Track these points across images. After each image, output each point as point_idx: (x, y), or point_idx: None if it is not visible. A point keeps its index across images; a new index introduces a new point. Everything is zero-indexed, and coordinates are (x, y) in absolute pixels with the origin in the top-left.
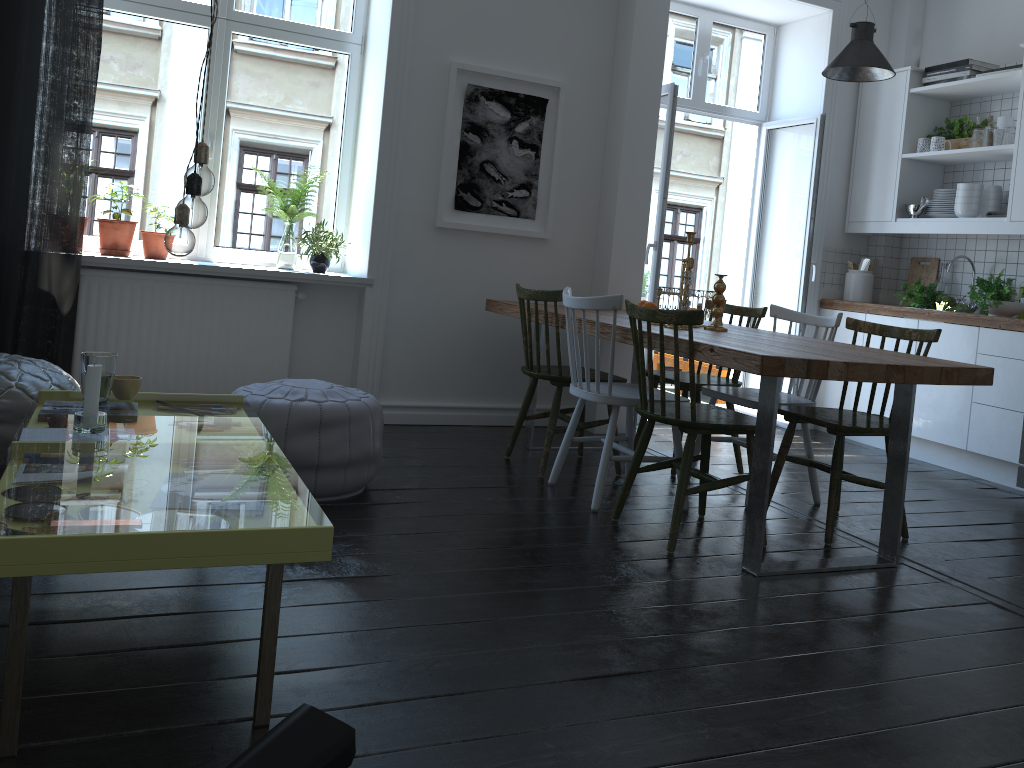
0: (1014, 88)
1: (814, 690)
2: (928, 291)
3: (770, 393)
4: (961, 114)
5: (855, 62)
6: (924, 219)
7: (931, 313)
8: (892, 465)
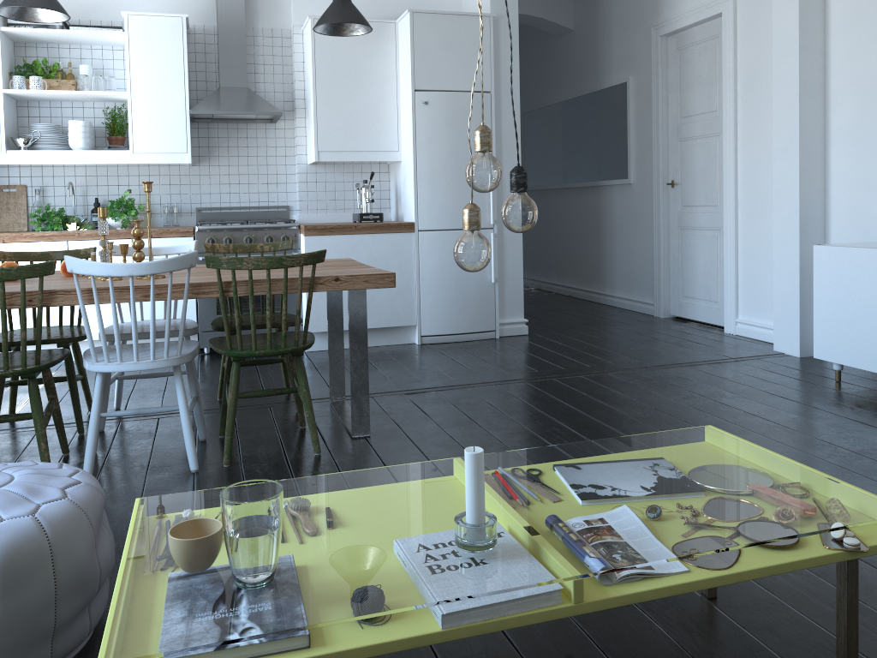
0: (90, 42)
1: (548, 444)
2: (59, 215)
3: (361, 302)
4: (28, 55)
5: (51, 6)
6: (42, 151)
7: (82, 233)
8: (333, 337)
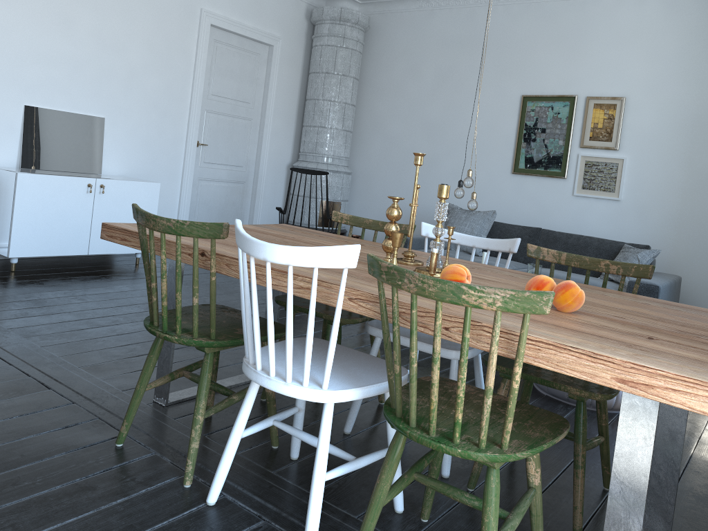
0: None
1: None
2: None
3: None
4: None
5: None
6: None
7: None
8: None
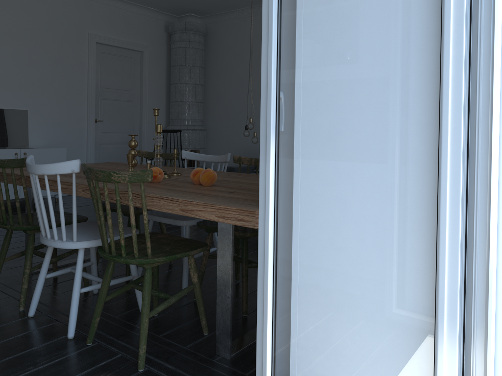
0: None
1: None
2: None
3: None
4: None
5: None
6: None
7: None
8: None
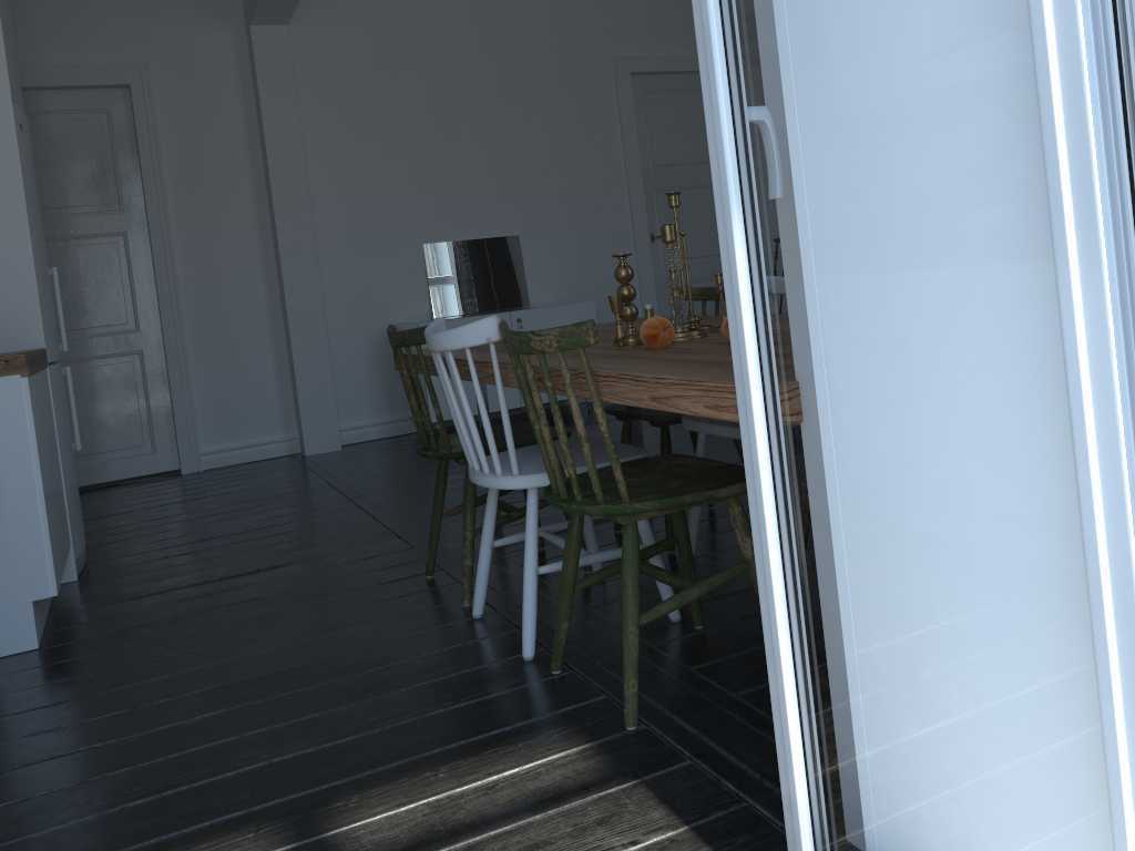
0: None
1: None
2: None
3: None
4: None
5: None
6: None
7: None
8: None
